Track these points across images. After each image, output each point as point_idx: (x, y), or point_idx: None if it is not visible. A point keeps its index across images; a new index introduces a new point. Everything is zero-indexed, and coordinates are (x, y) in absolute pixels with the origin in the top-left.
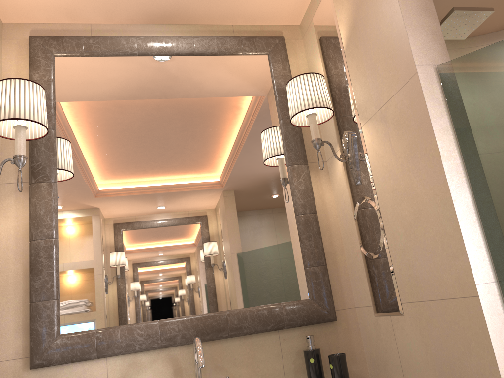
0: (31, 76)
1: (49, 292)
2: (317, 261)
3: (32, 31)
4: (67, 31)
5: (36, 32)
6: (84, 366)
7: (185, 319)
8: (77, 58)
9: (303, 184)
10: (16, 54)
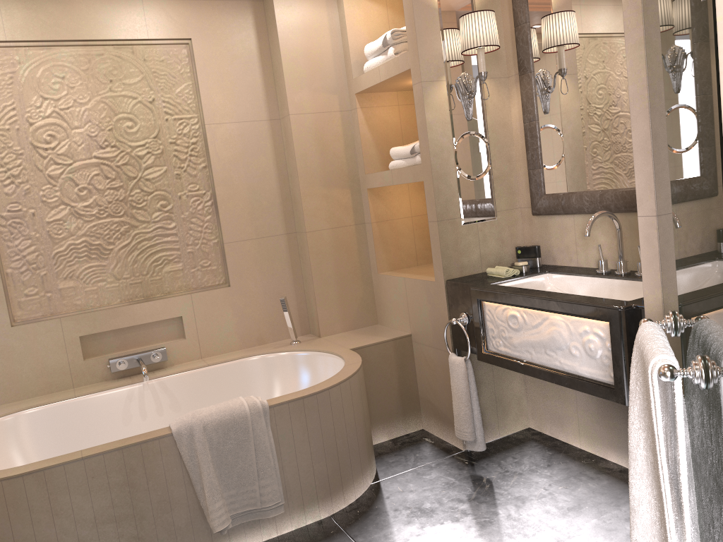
0: None
1: (534, 163)
2: None
3: None
4: None
5: None
6: (561, 218)
7: (617, 191)
8: None
9: None
10: None
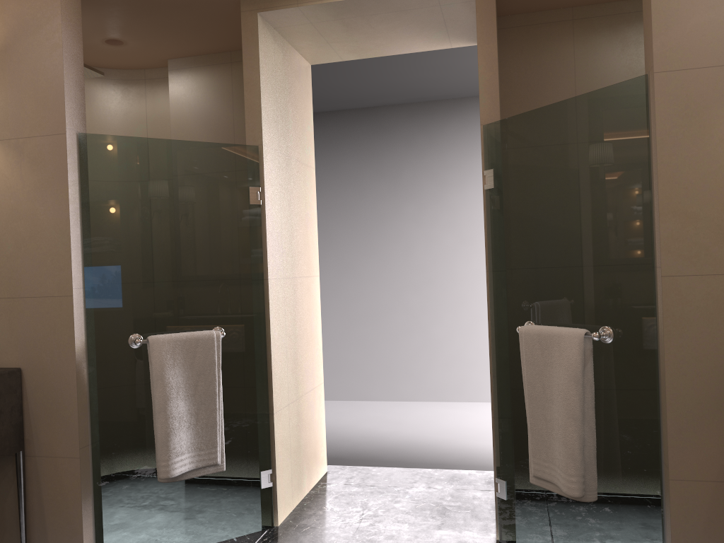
0: None
1: None
2: None
3: None
4: None
5: None
6: None
7: None
8: None
9: None
10: None
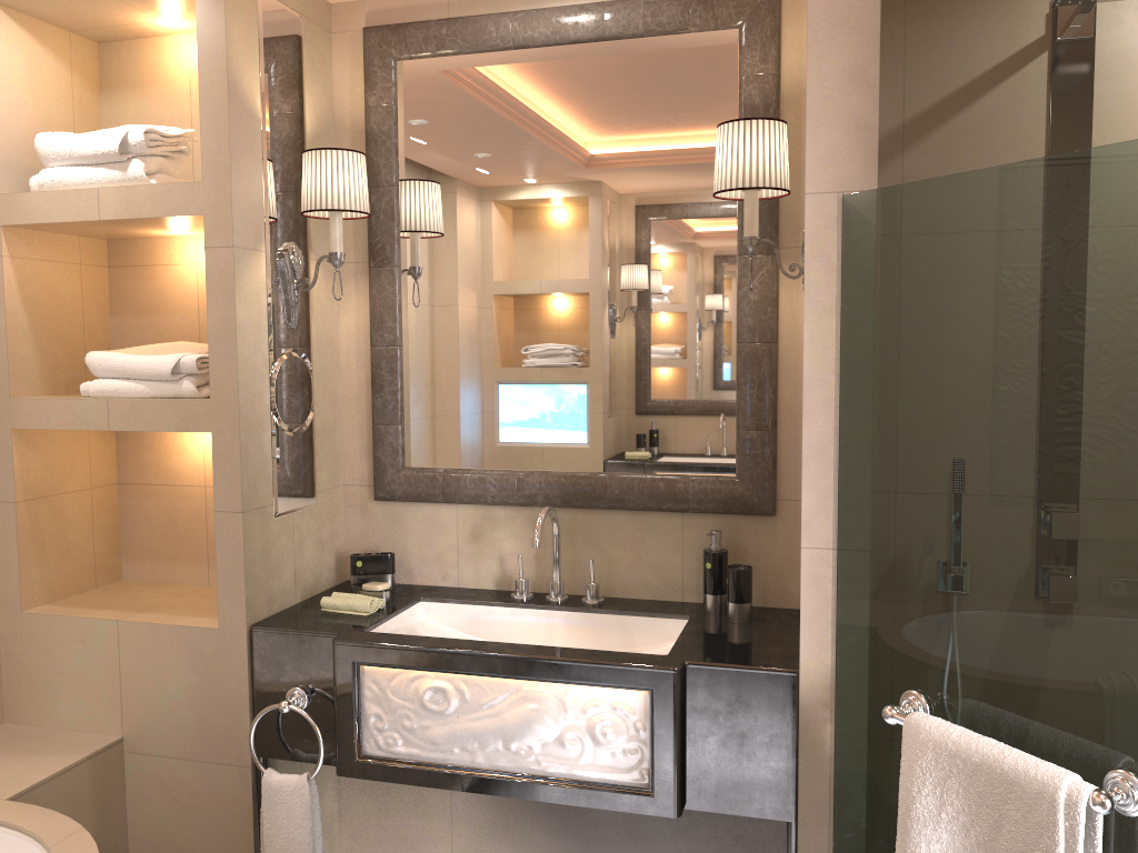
0: (366, 99)
1: (392, 415)
2: (757, 423)
3: (368, 14)
4: (415, 10)
5: (373, 17)
6: (432, 508)
7: (550, 475)
8: (427, 61)
9: (758, 292)
10: (349, 58)
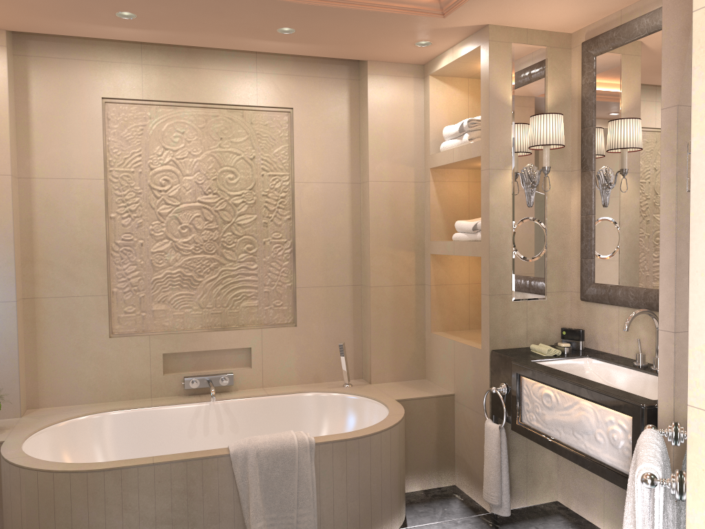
0: (581, 81)
1: (587, 253)
2: None
3: (586, 34)
4: (605, 25)
5: (588, 35)
6: (607, 307)
7: None
8: (608, 53)
9: None
10: (577, 60)
